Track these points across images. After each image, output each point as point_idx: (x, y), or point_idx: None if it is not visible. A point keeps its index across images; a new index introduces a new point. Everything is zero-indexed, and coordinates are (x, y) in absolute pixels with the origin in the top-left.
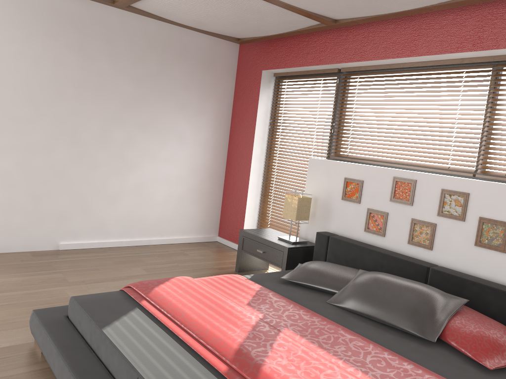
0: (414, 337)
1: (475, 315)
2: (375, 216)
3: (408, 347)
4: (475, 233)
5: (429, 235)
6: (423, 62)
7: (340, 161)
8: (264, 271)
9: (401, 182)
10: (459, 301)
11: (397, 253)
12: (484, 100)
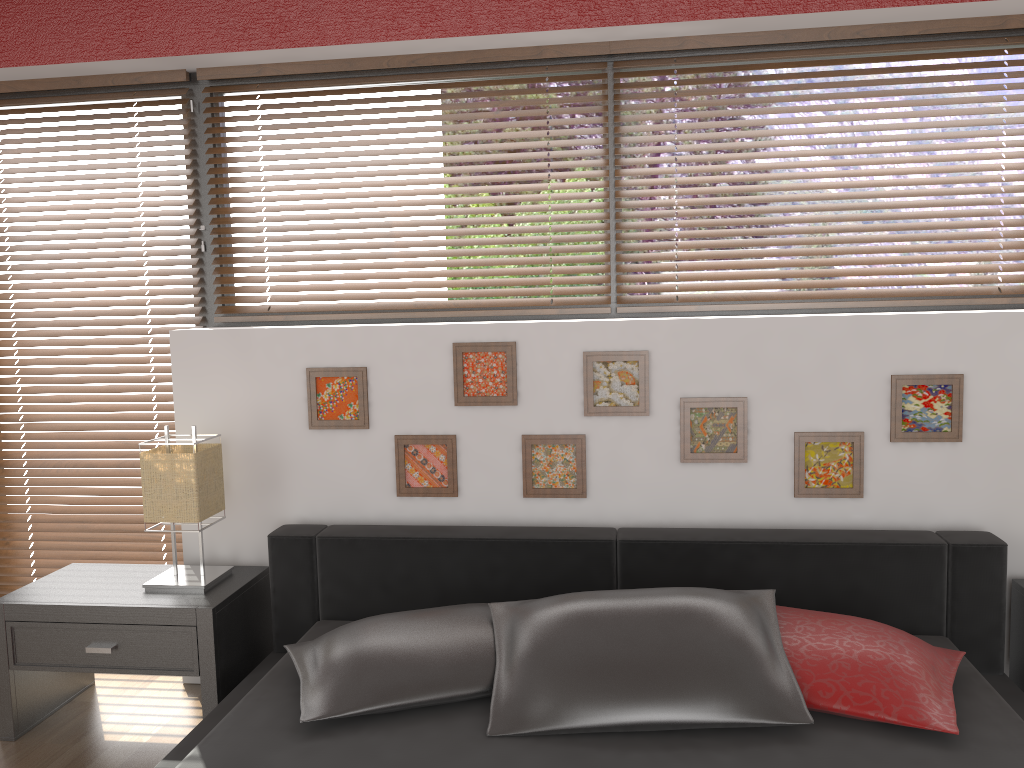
0: (753, 731)
1: (809, 618)
2: (422, 452)
3: (789, 766)
4: (676, 436)
5: (574, 465)
6: (442, 55)
7: (247, 325)
8: (91, 698)
9: (477, 353)
10: (764, 599)
11: (519, 529)
12: (605, 142)
